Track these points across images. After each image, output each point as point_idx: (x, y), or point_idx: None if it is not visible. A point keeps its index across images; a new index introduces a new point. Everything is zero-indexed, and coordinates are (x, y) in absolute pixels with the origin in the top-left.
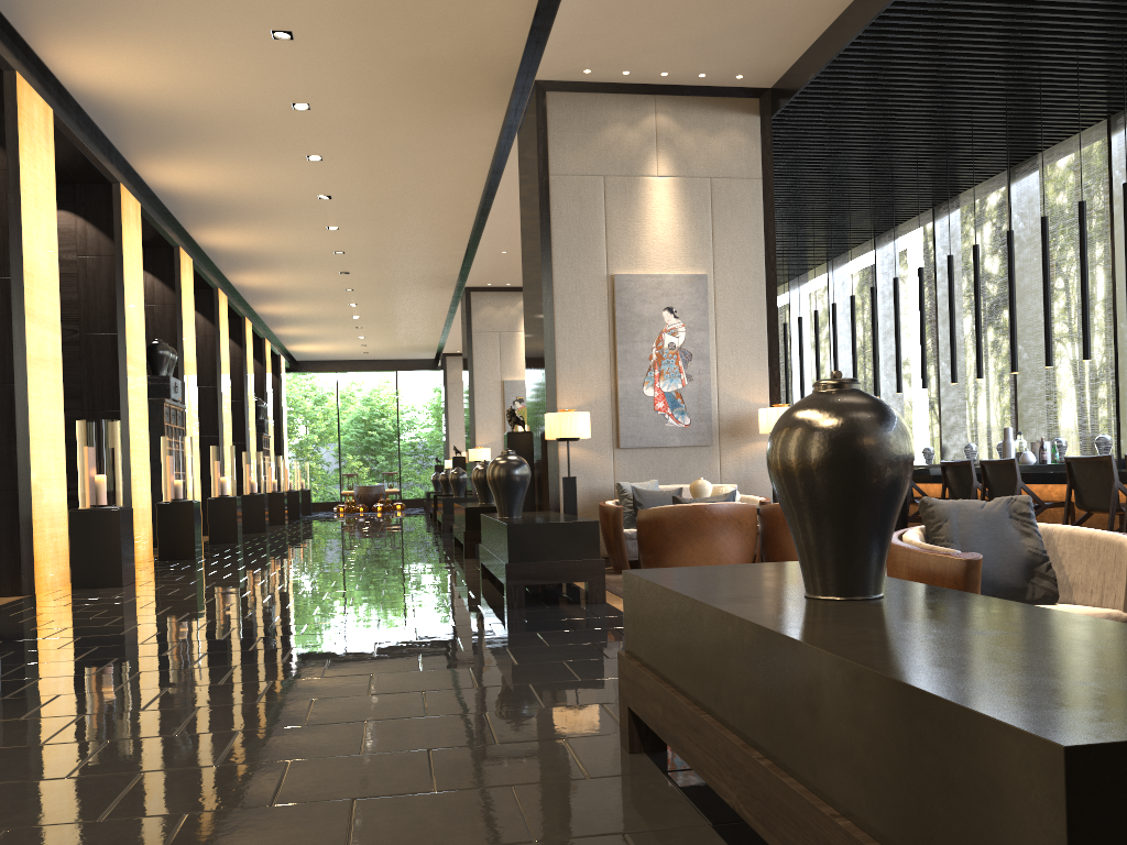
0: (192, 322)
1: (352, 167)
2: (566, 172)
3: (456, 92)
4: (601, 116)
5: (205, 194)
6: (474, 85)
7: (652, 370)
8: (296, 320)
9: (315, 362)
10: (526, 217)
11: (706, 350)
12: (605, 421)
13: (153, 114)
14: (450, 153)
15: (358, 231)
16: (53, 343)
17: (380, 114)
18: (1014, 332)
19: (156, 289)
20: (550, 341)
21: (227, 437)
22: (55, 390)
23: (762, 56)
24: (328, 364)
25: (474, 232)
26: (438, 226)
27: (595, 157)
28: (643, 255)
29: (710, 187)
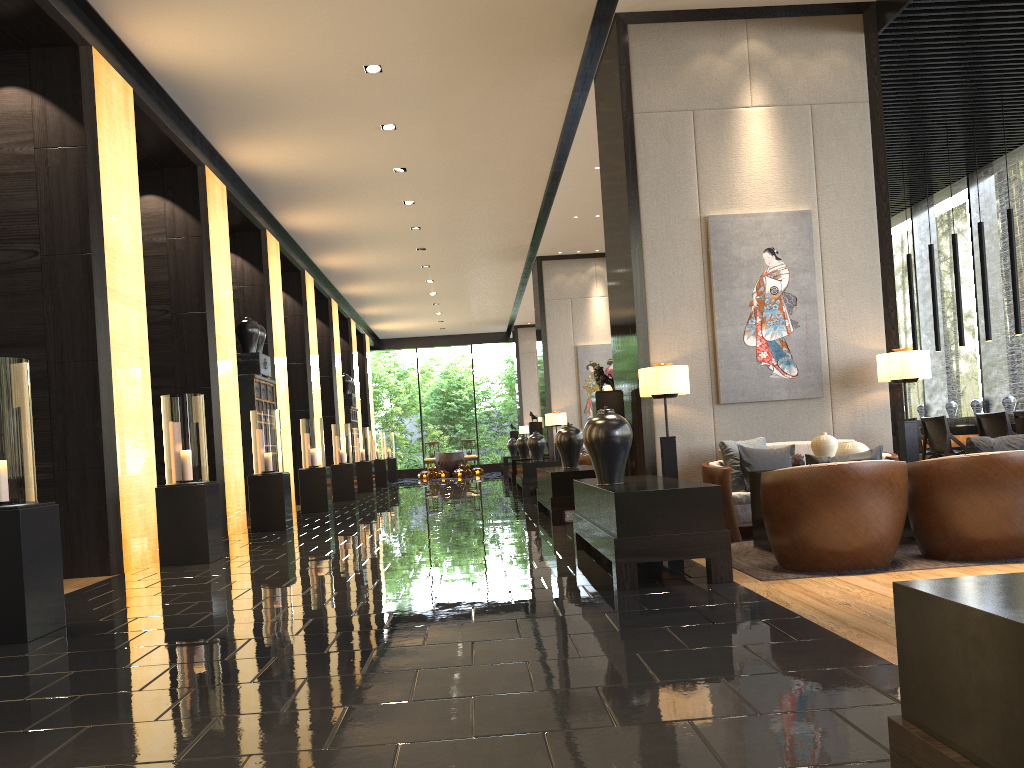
0: (280, 302)
1: (426, 135)
2: (651, 109)
3: (529, 40)
4: (688, 46)
5: (286, 174)
6: (549, 29)
7: (753, 317)
8: (378, 300)
9: (396, 340)
10: (607, 164)
11: (812, 293)
12: (703, 376)
13: (230, 90)
14: (523, 112)
15: (432, 204)
16: (138, 320)
17: (452, 72)
18: None
19: (246, 271)
20: (641, 291)
21: (316, 410)
22: (141, 366)
23: None
24: (408, 341)
25: (546, 199)
26: (510, 194)
27: (683, 91)
28: (738, 194)
29: (810, 115)
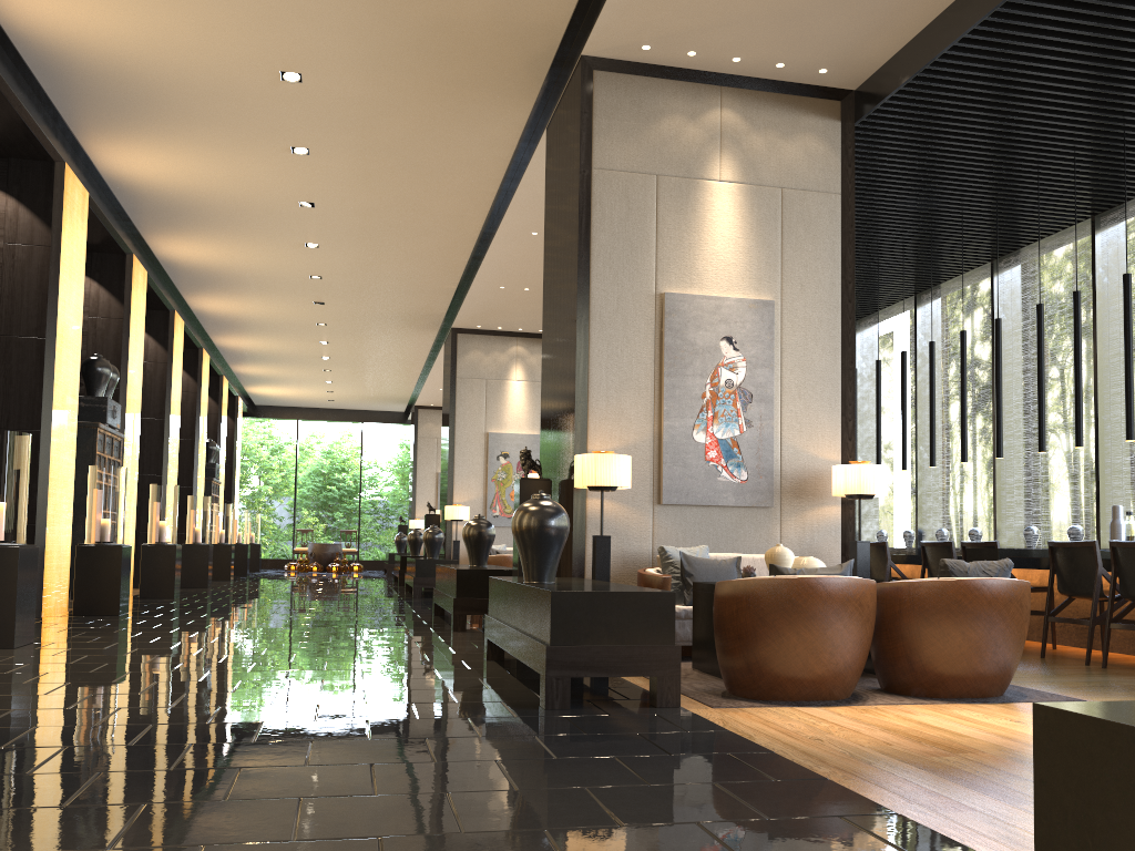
0: (140, 342)
1: (343, 167)
2: (612, 166)
3: (479, 72)
4: (657, 104)
5: (167, 189)
6: (503, 63)
7: (704, 411)
8: (259, 357)
9: (275, 408)
10: (555, 223)
11: (769, 391)
12: (645, 470)
13: (110, 74)
14: (460, 156)
15: (340, 251)
16: None
17: (385, 96)
18: (1130, 393)
19: (102, 300)
20: (583, 368)
21: (171, 477)
22: None
23: (857, 43)
24: (289, 411)
25: (471, 262)
26: (432, 251)
27: (648, 152)
28: (699, 273)
29: (781, 199)
